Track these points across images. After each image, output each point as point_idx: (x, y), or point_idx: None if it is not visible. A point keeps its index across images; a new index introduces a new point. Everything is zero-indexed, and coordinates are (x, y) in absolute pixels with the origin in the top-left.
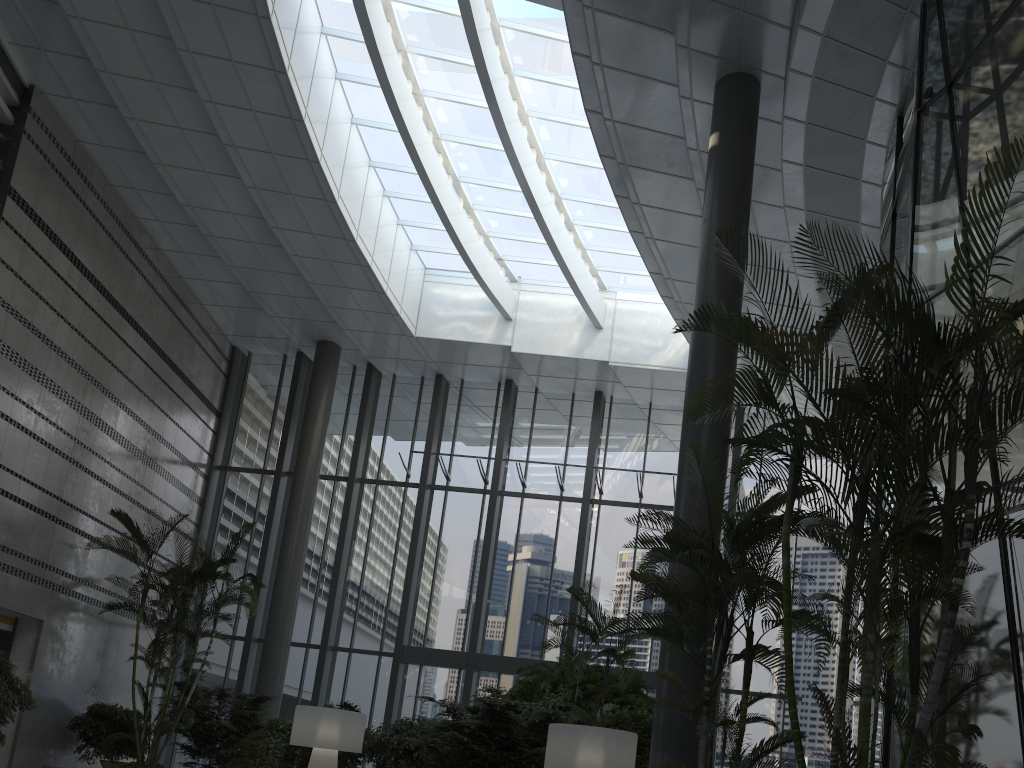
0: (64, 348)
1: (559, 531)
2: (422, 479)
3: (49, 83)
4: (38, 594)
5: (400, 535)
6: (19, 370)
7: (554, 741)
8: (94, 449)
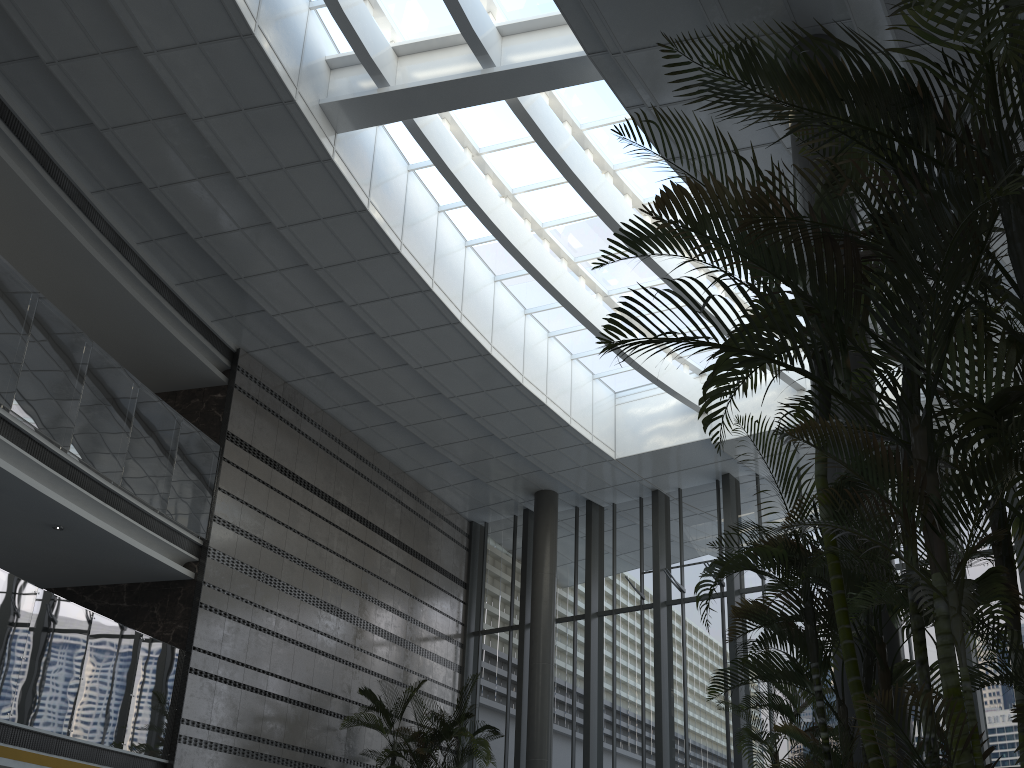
0: (296, 554)
1: None
2: (655, 597)
3: (249, 342)
4: None
5: (644, 660)
6: (255, 580)
7: None
8: (338, 637)
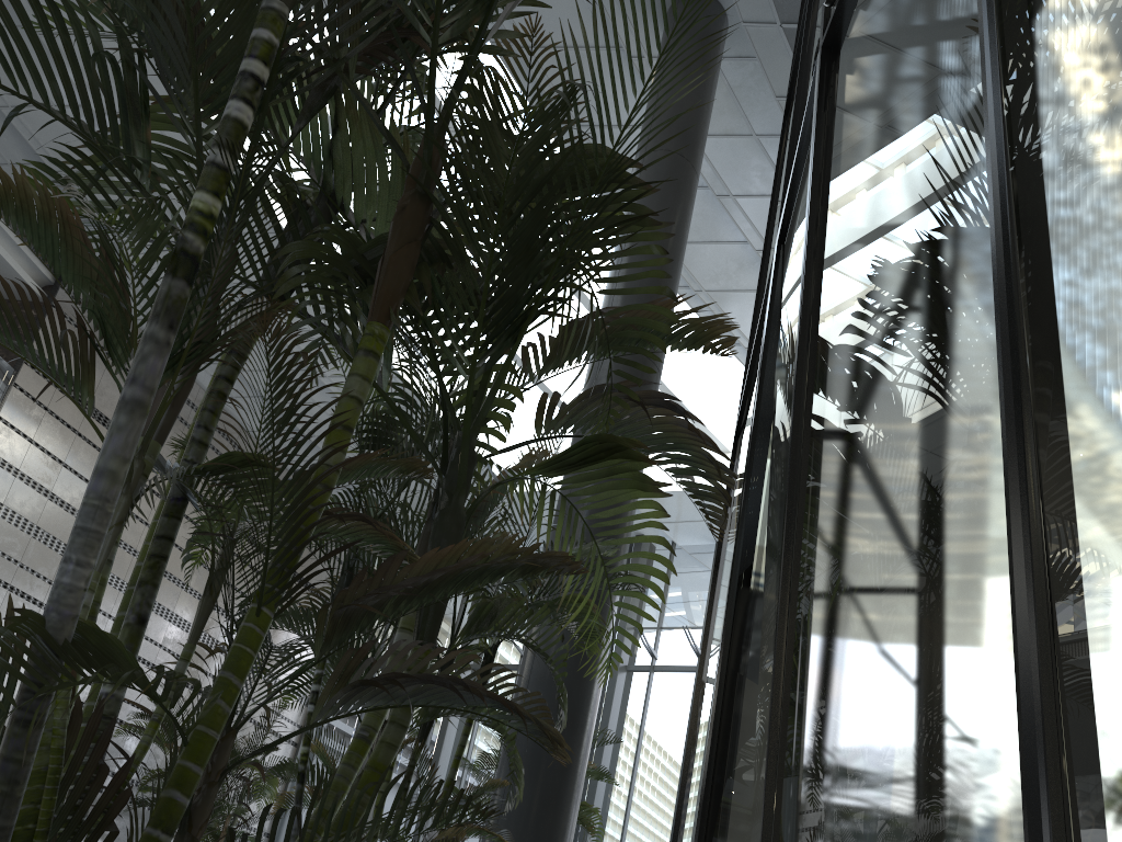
0: None
1: None
2: None
3: None
4: None
5: None
6: (28, 537)
7: None
8: None
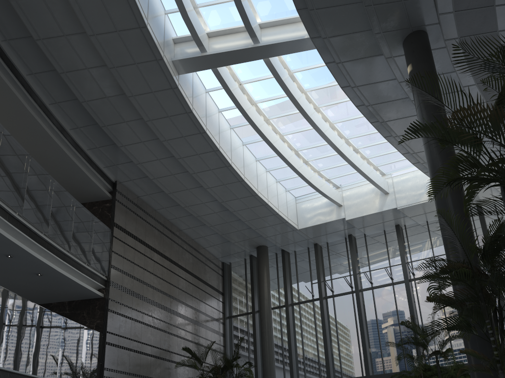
0: (148, 282)
1: (396, 300)
2: (320, 295)
3: (121, 177)
4: None
5: (316, 325)
6: (131, 296)
7: None
8: (170, 322)
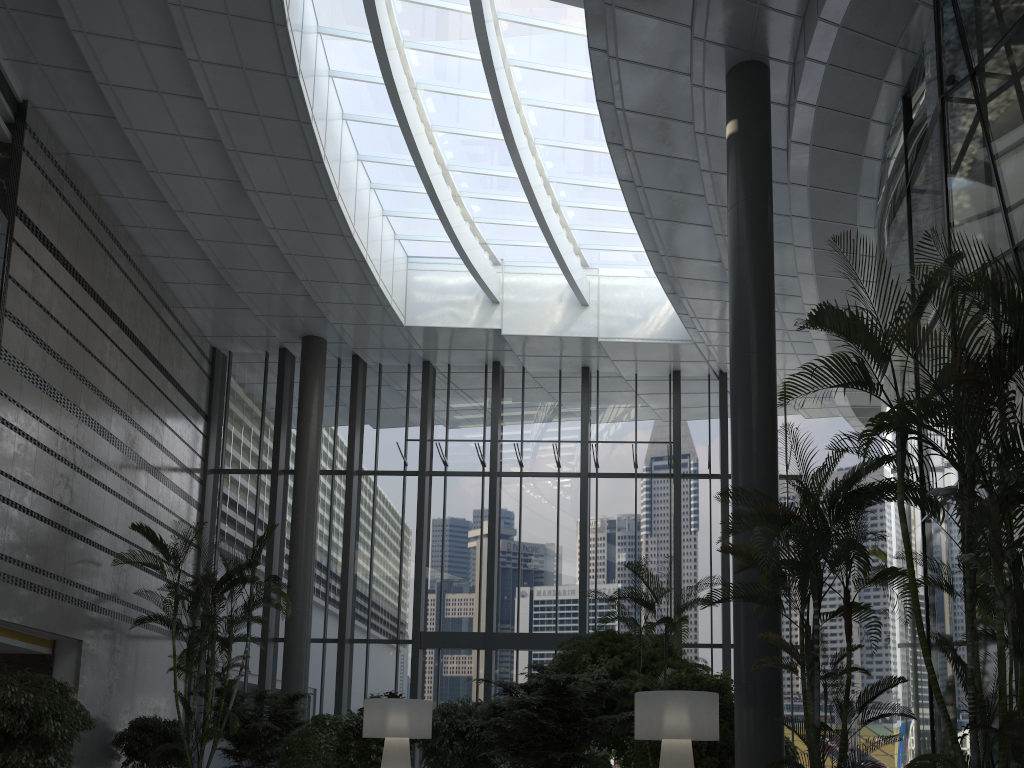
0: (75, 365)
1: (560, 507)
2: (421, 467)
3: (43, 97)
4: (76, 615)
5: (404, 524)
6: (41, 392)
7: (645, 708)
8: (108, 464)
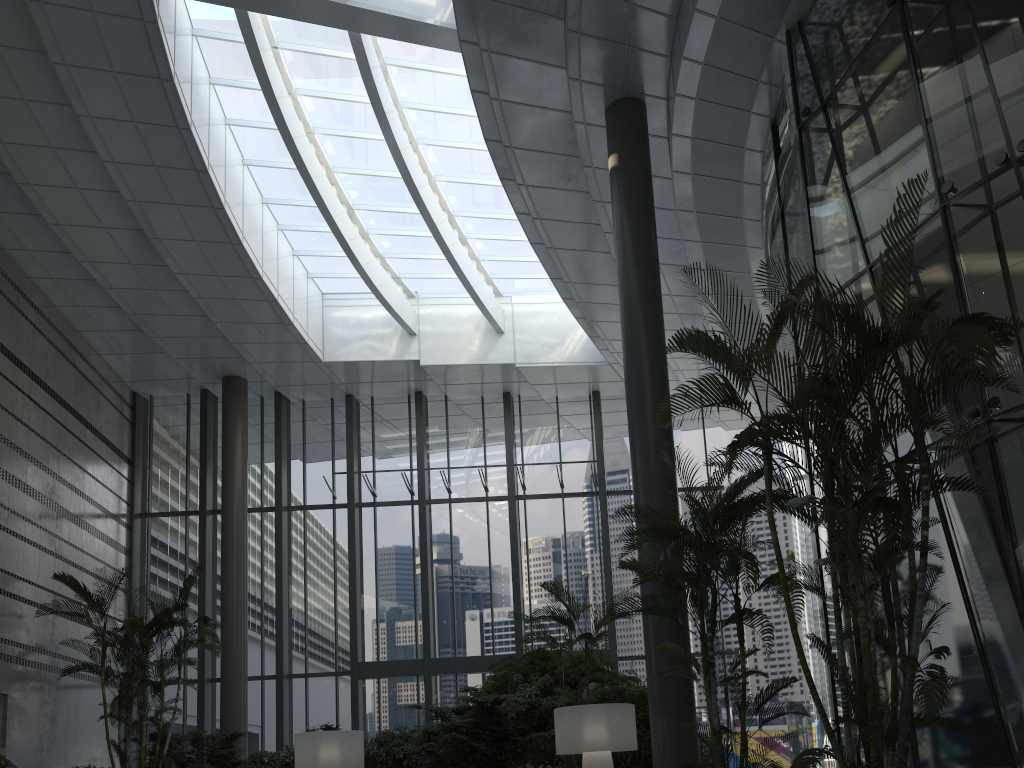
0: None
1: (490, 530)
2: (349, 499)
3: None
4: None
5: (336, 556)
6: None
7: (563, 723)
8: (26, 516)
